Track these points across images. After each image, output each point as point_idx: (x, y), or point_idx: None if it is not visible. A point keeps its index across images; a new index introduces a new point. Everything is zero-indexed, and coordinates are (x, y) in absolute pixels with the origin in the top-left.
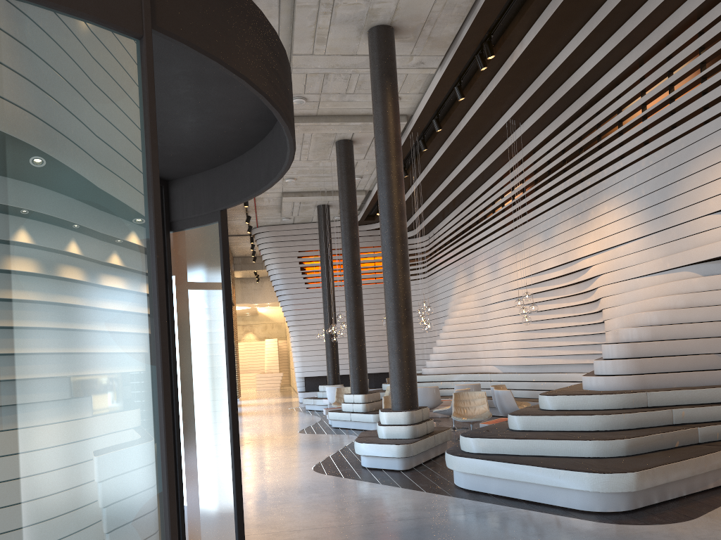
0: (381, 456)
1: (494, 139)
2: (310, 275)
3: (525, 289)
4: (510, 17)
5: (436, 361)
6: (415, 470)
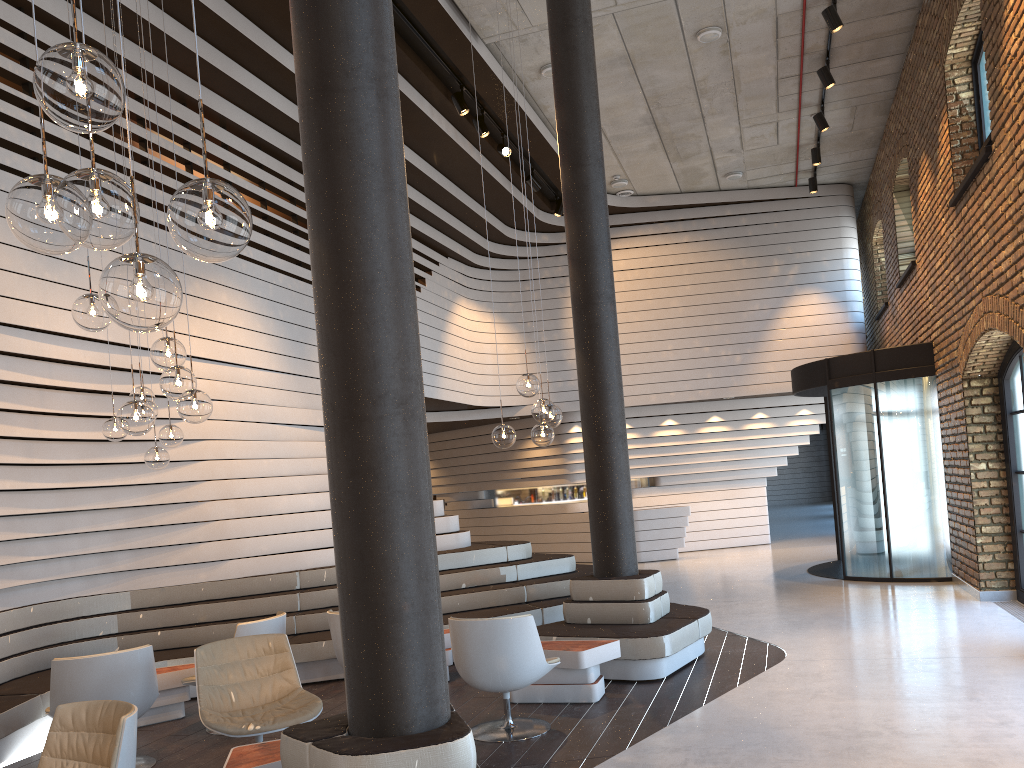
0: None
1: None
2: None
3: None
4: None
5: None
6: None
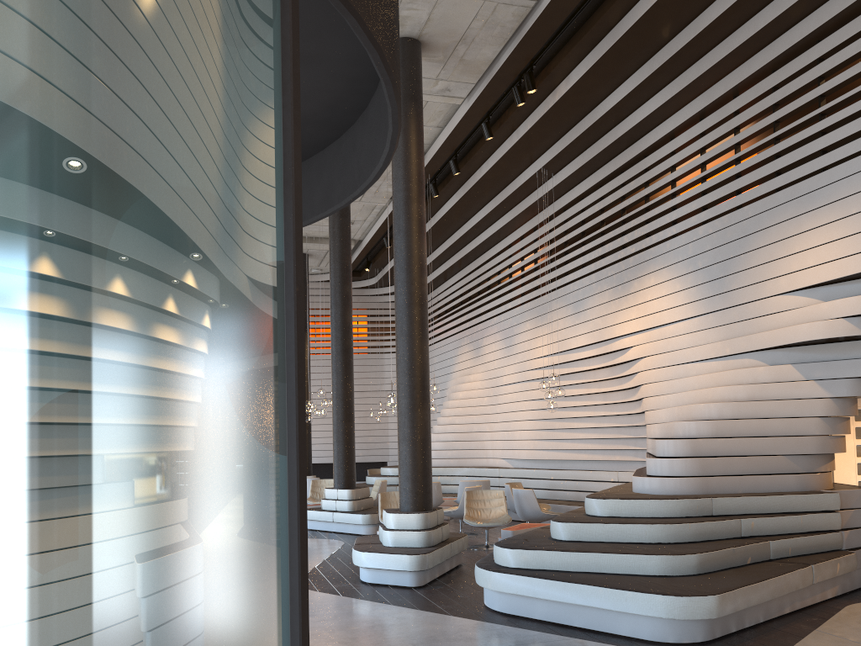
0: (388, 569)
1: (520, 190)
2: None
3: (547, 369)
4: (558, 46)
5: (433, 450)
6: (430, 587)
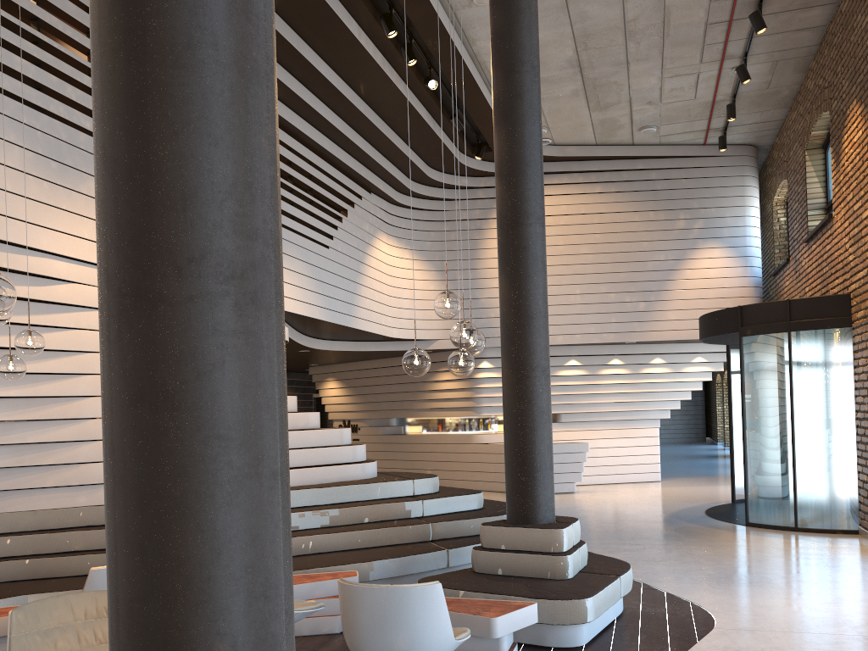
0: None
1: None
2: None
3: None
4: None
5: None
6: None
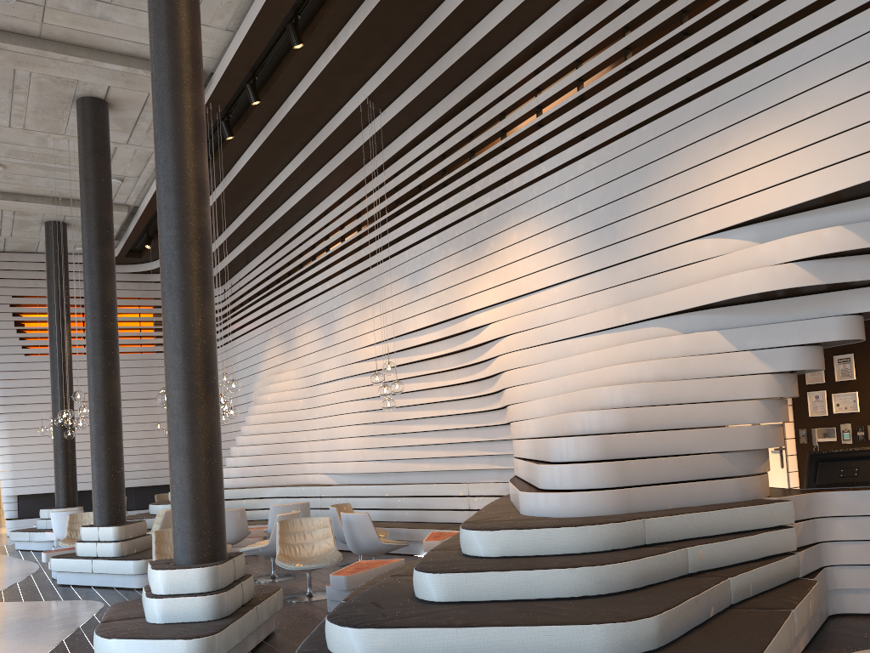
0: None
1: (338, 133)
2: (33, 335)
3: (378, 361)
4: None
5: (237, 467)
6: None
